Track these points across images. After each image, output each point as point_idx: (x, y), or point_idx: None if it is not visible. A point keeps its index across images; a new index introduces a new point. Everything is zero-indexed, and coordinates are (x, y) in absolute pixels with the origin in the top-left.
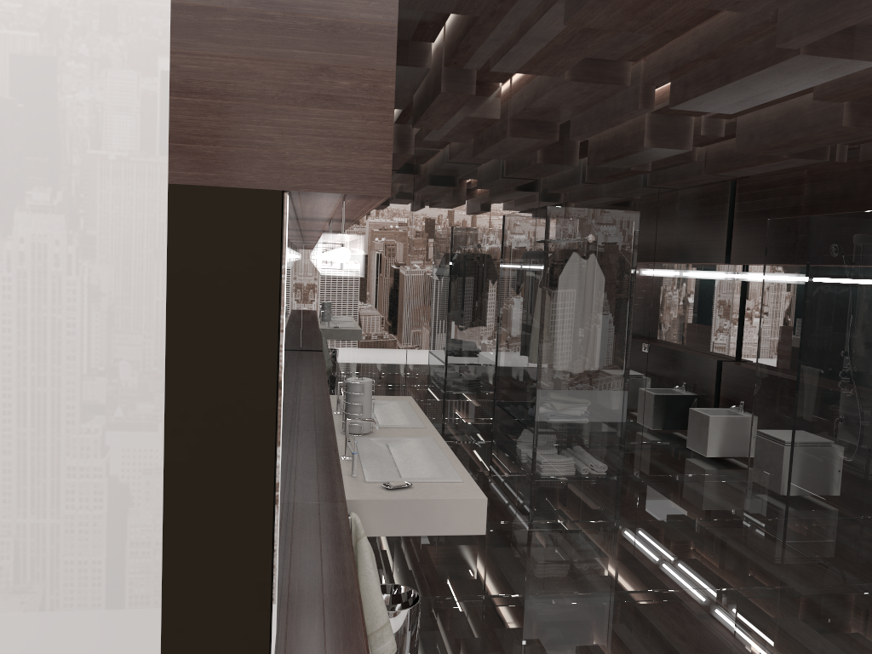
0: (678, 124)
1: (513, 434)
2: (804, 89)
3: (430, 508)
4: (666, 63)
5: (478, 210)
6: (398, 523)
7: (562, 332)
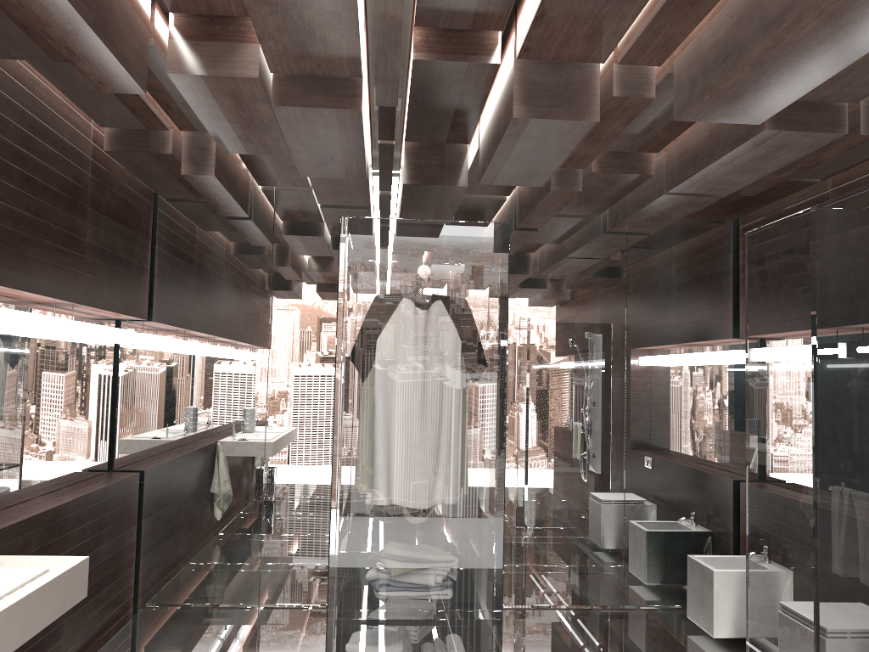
0: (572, 80)
1: None
2: None
3: None
4: None
5: None
6: None
7: (375, 436)
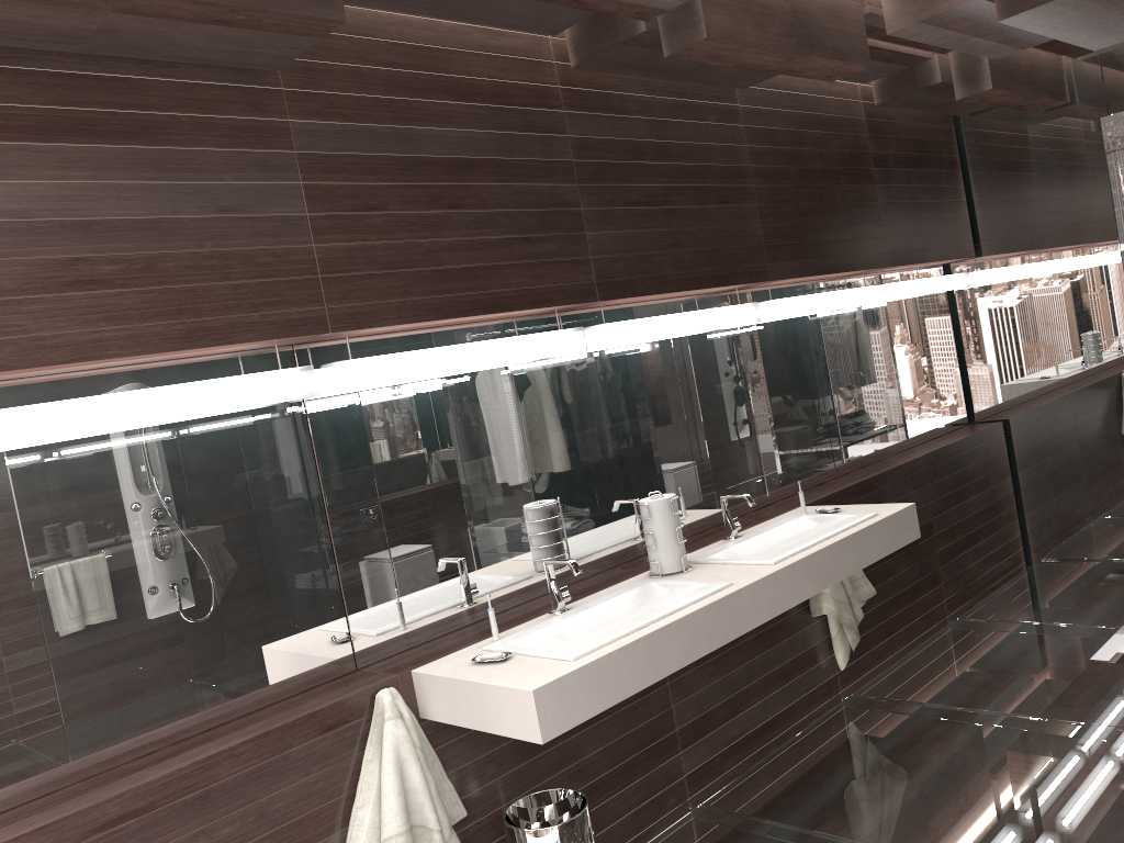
0: None
1: None
2: None
3: (481, 695)
4: None
5: None
6: (458, 709)
7: None
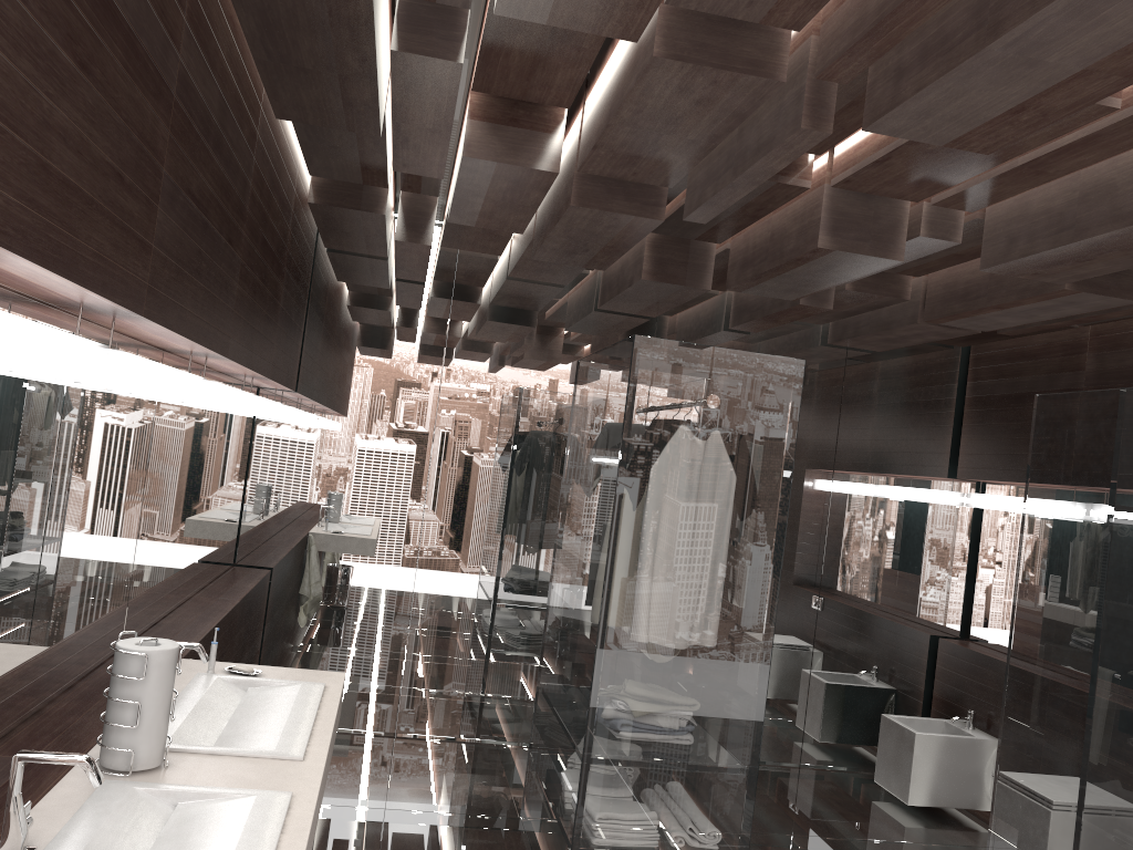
0: (880, 214)
1: (556, 753)
2: (1125, 136)
3: None
4: (859, 19)
5: (552, 359)
6: None
7: (649, 570)
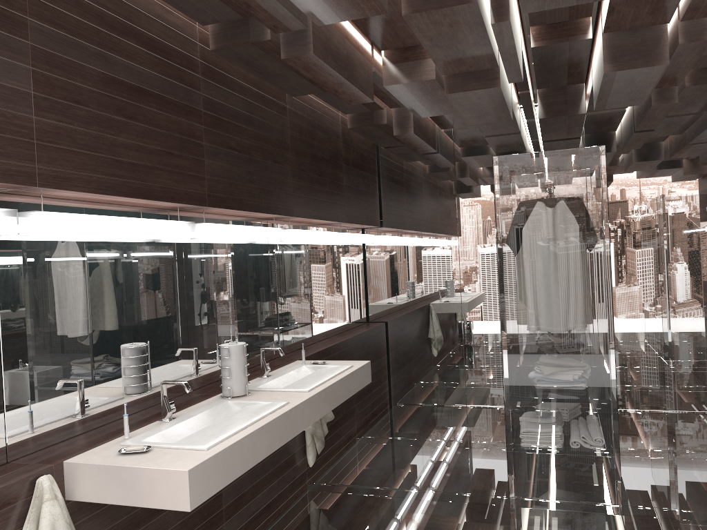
0: (646, 38)
1: None
2: None
3: (135, 477)
4: None
5: None
6: (109, 490)
7: (524, 289)
